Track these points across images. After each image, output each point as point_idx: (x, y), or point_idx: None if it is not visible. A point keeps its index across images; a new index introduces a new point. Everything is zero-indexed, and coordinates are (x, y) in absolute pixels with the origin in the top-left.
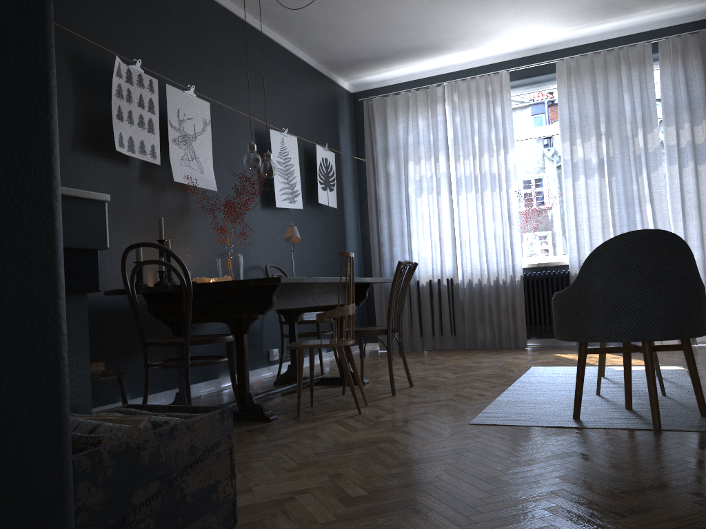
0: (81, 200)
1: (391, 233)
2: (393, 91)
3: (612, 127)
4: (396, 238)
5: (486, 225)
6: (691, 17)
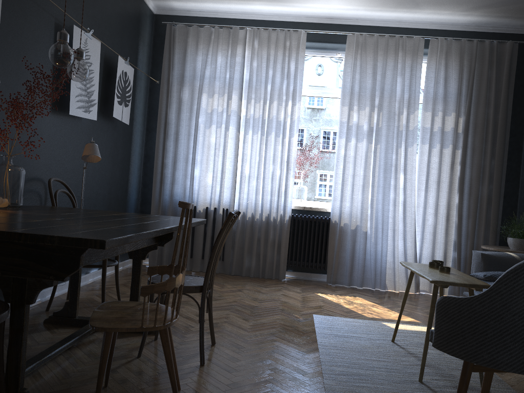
0: None
1: (176, 158)
2: (196, 23)
3: (384, 102)
4: (180, 163)
5: (266, 166)
6: (454, 26)
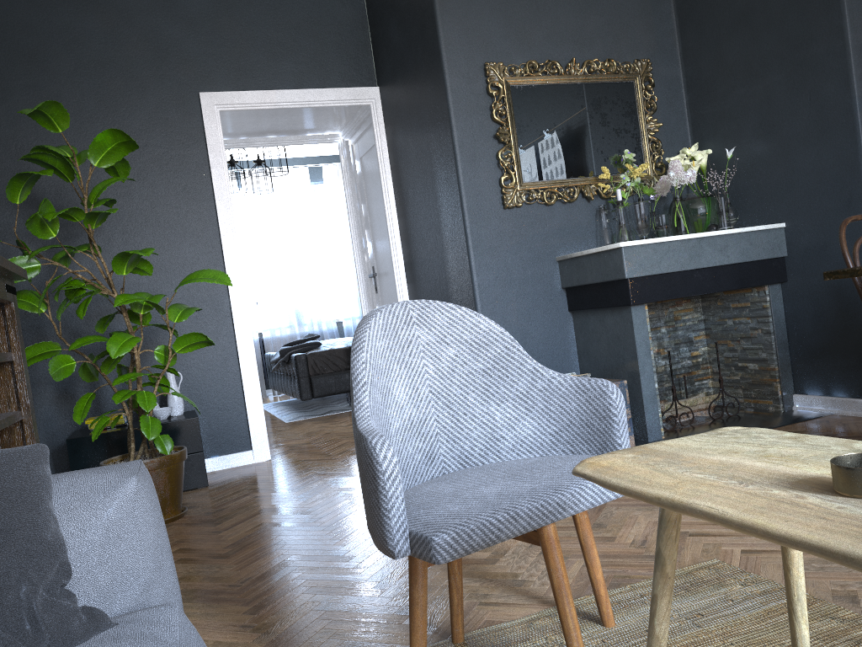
0: (609, 250)
1: None
2: None
3: None
4: None
5: None
6: None
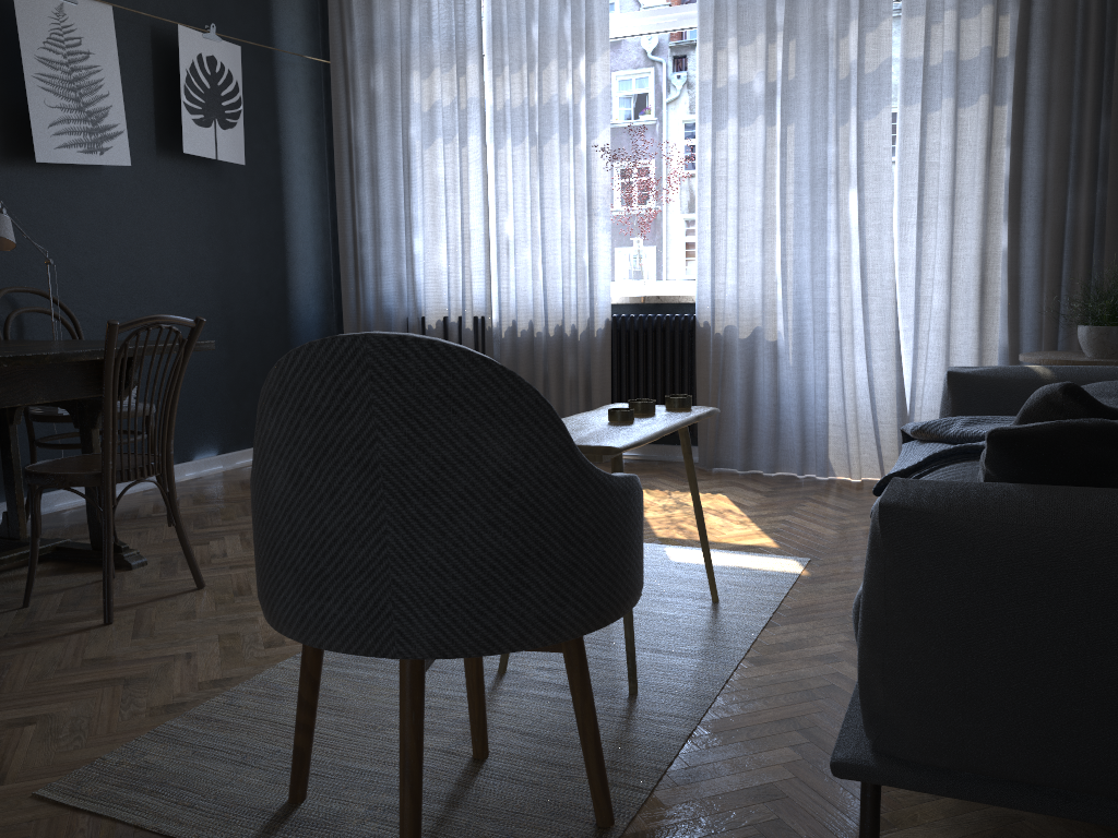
0: None
1: (377, 220)
2: None
3: (800, 13)
4: (387, 230)
5: (546, 214)
6: None
